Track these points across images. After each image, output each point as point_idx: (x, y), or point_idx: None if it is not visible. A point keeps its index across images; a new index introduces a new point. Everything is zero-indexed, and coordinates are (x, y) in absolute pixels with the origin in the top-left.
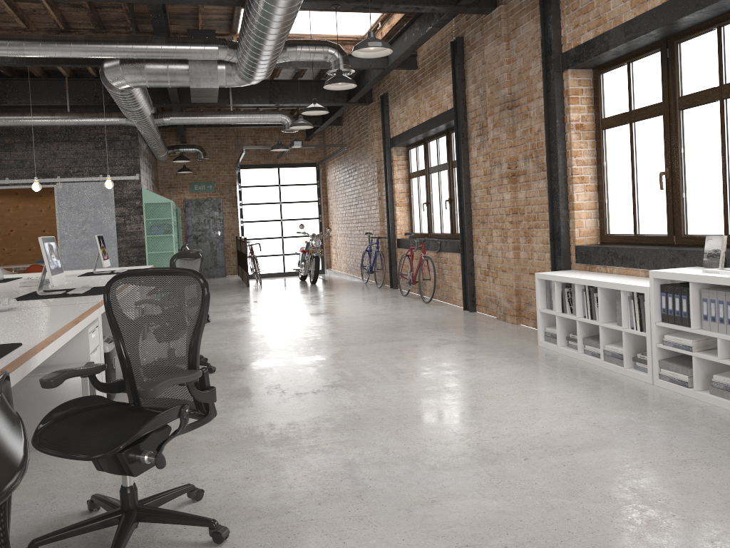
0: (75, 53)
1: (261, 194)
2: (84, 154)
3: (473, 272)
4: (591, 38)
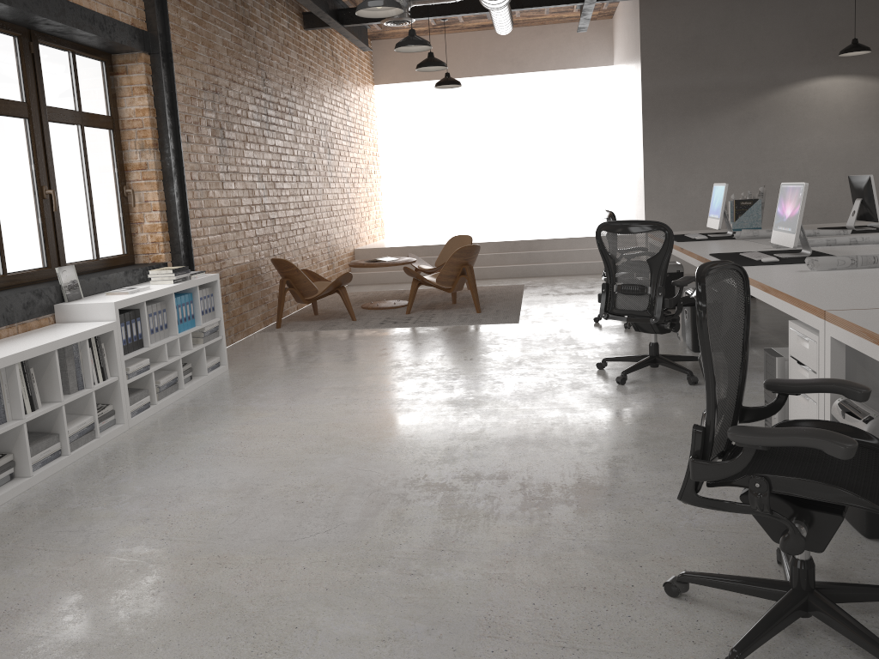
0: None
1: None
2: None
3: None
4: None
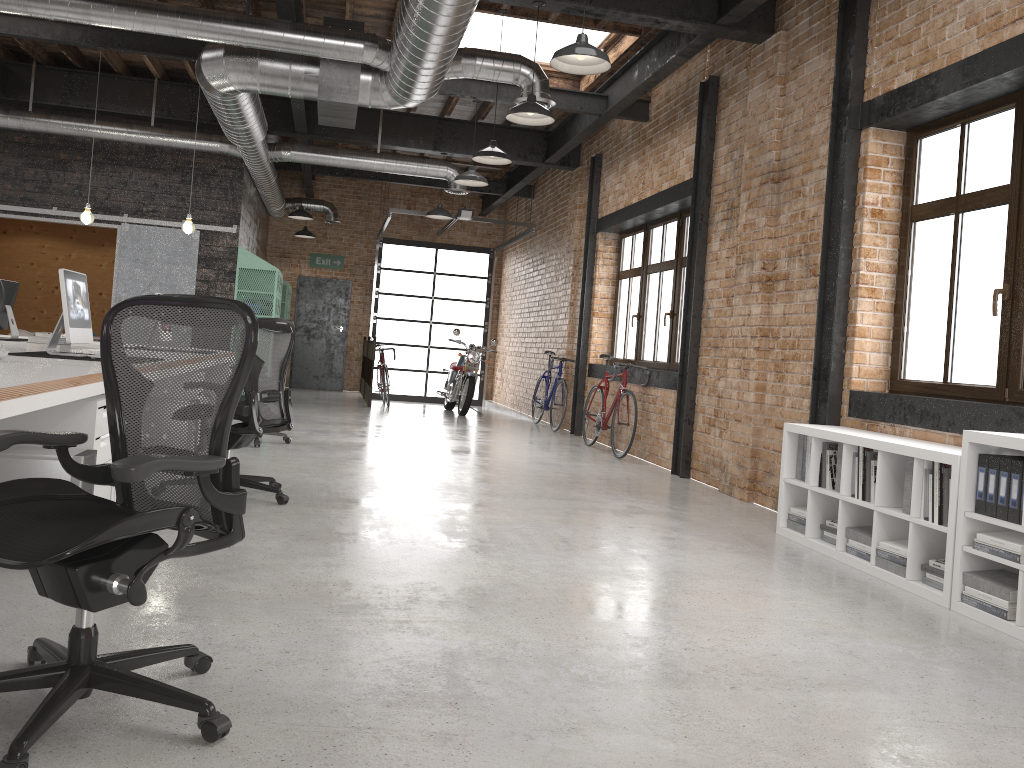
0: (162, 28)
1: (407, 282)
2: (166, 188)
3: (693, 419)
4: (910, 82)
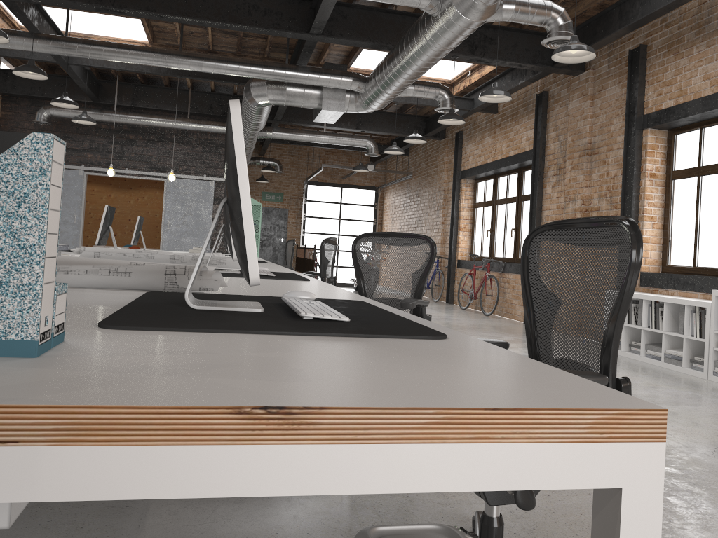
0: (241, 73)
1: (323, 209)
2: (193, 155)
3: None
4: (671, 106)
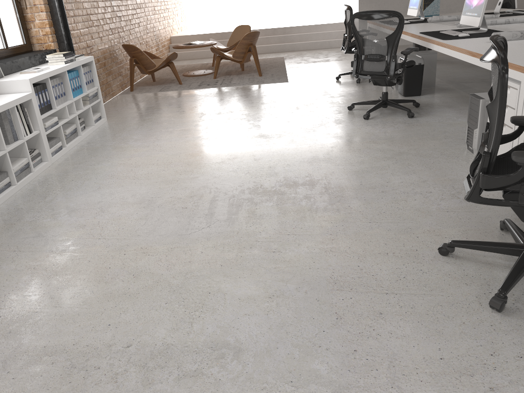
0: None
1: None
2: None
3: None
4: None
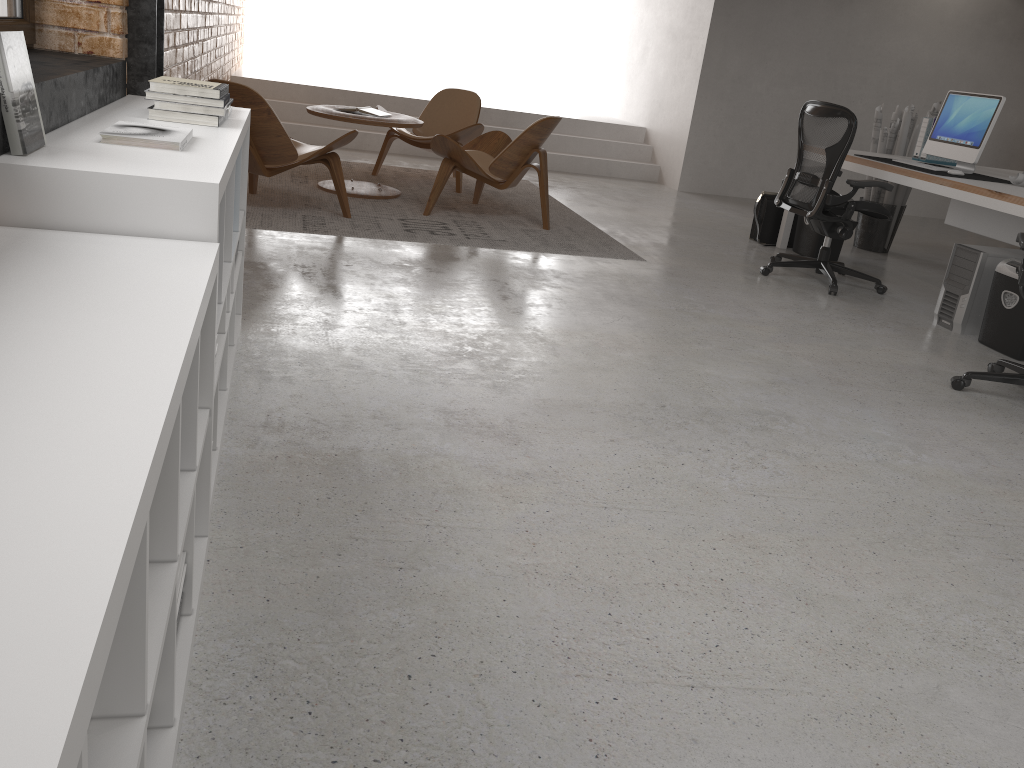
0: None
1: None
2: None
3: None
4: None
